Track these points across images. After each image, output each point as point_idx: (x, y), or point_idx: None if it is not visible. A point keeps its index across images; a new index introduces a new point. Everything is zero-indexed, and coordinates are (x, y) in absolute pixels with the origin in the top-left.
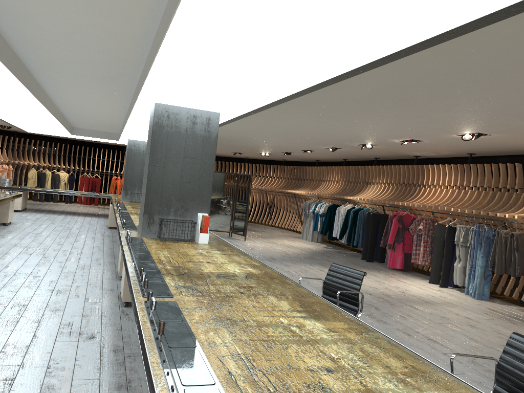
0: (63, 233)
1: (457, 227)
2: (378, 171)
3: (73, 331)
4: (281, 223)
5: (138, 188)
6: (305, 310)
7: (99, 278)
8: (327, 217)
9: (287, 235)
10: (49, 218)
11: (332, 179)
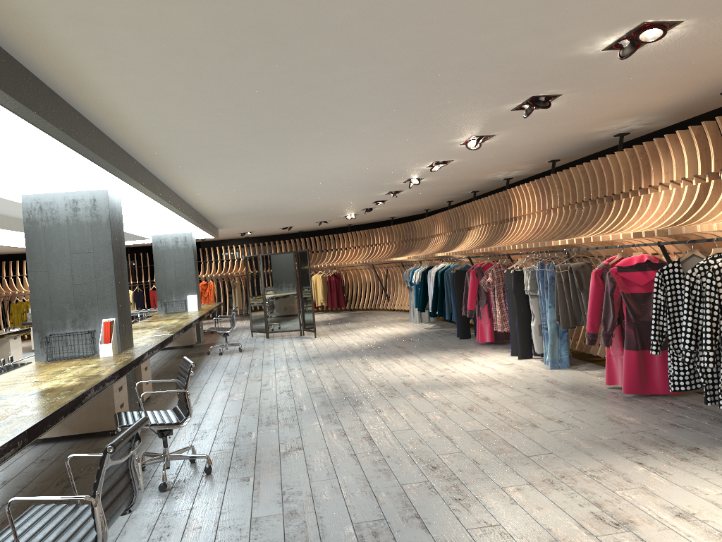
0: None
1: (524, 270)
2: (474, 210)
3: None
4: (401, 304)
5: (176, 294)
6: None
7: None
8: (422, 286)
9: (396, 319)
10: None
11: (439, 232)
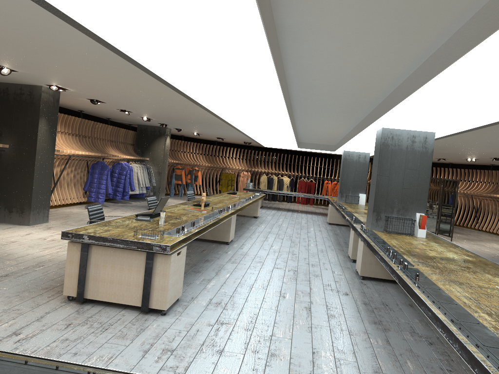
0: (296, 226)
1: None
2: None
3: (333, 289)
4: (489, 227)
5: (352, 191)
6: None
7: (335, 259)
8: None
9: (496, 239)
10: (281, 214)
11: None
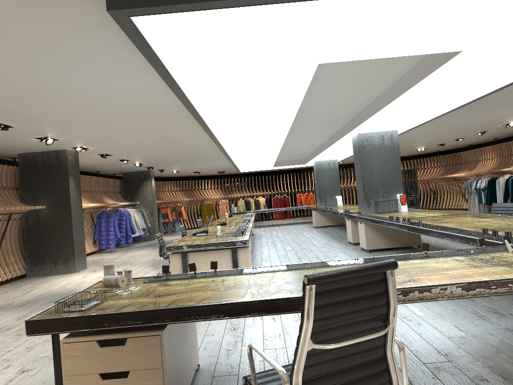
0: (291, 233)
1: None
2: None
3: None
4: (447, 205)
5: (329, 195)
6: (480, 217)
7: (340, 246)
8: (489, 189)
9: None
10: (270, 229)
11: (487, 158)
